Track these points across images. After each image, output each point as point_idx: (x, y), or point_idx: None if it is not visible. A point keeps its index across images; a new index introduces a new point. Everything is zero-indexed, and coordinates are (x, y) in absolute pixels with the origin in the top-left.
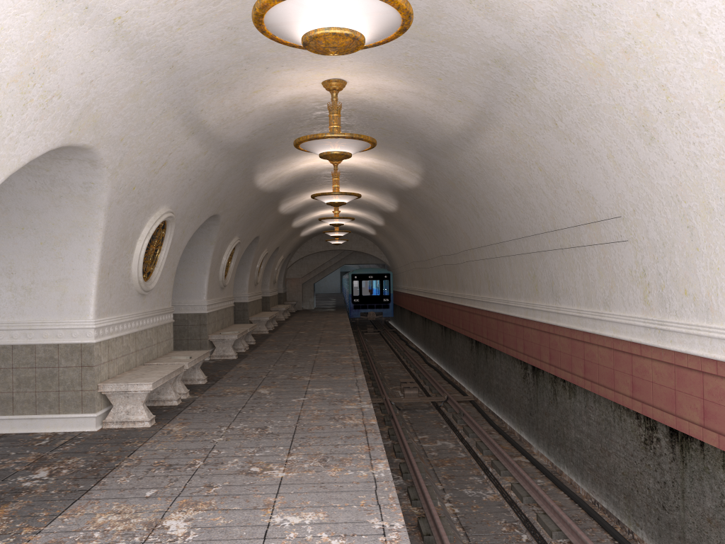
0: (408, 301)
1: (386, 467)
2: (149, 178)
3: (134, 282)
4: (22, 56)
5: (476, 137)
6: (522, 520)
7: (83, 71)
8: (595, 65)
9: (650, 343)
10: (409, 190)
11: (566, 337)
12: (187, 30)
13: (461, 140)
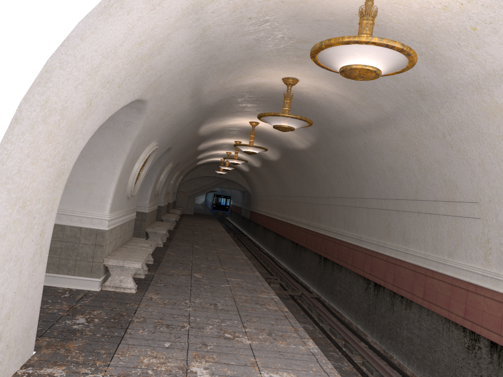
0: (264, 220)
1: (314, 345)
2: (158, 122)
3: (127, 189)
4: (153, 44)
5: (373, 130)
6: None
7: (171, 55)
8: (494, 109)
9: (486, 286)
10: (295, 150)
11: (410, 269)
12: (233, 38)
13: (359, 129)
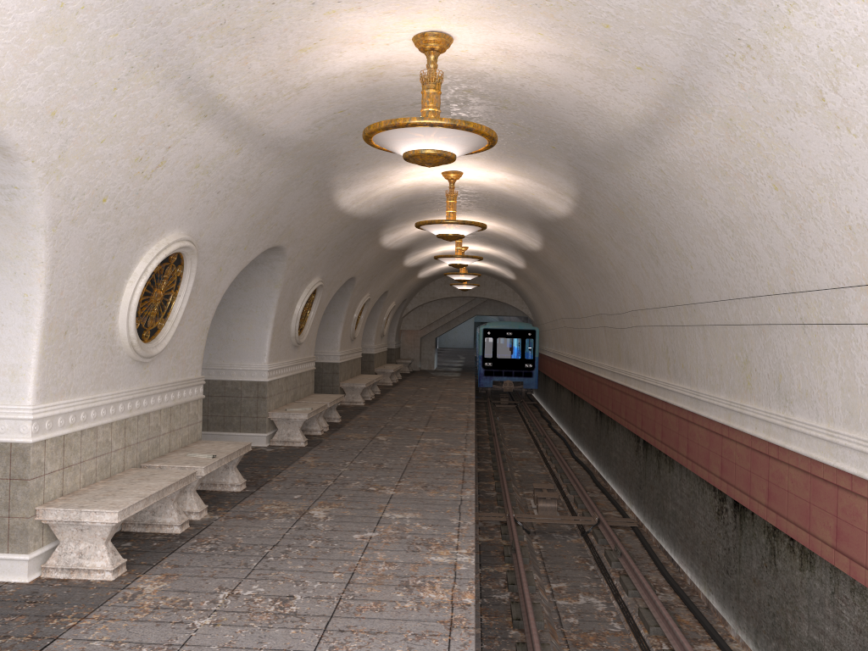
0: (554, 368)
1: None
2: (134, 185)
3: (123, 344)
4: None
5: (664, 135)
6: None
7: None
8: None
9: None
10: (557, 221)
11: (801, 470)
12: None
13: (637, 141)
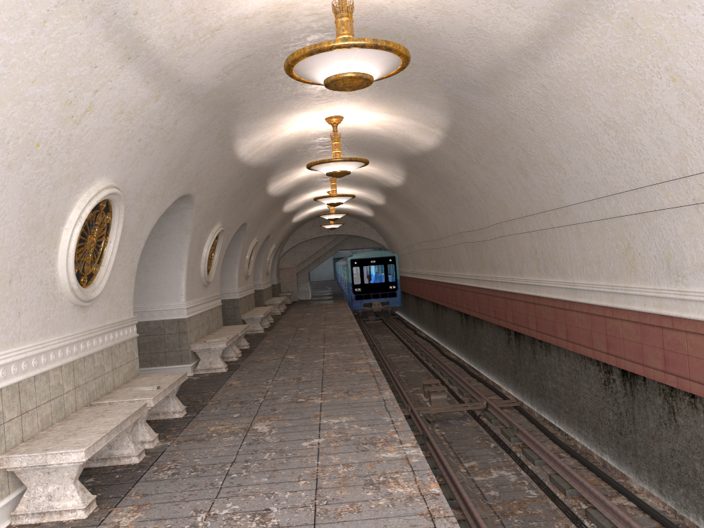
0: (414, 286)
1: None
2: (65, 130)
3: (64, 290)
4: None
5: (552, 48)
6: None
7: None
8: None
9: None
10: (424, 154)
11: (701, 335)
12: None
13: (522, 60)
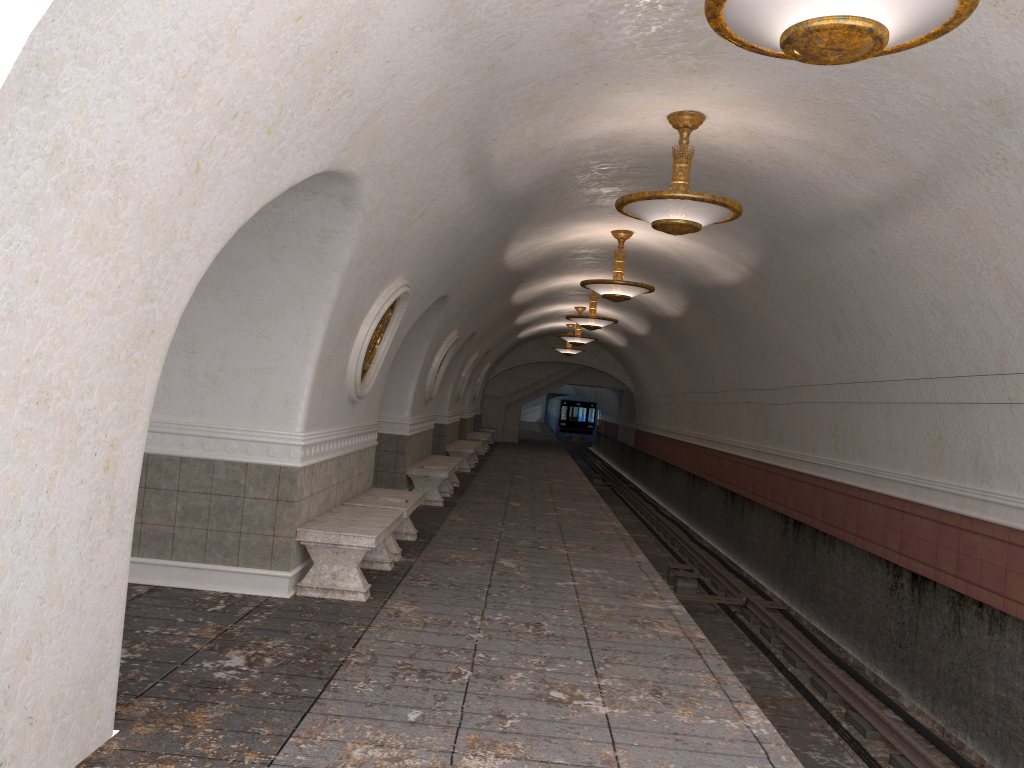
0: (665, 448)
1: (762, 717)
2: (400, 232)
3: (347, 382)
4: (333, 23)
5: (887, 220)
6: None
7: (390, 59)
8: None
9: None
10: (718, 288)
11: (997, 539)
12: (535, 12)
13: (854, 222)
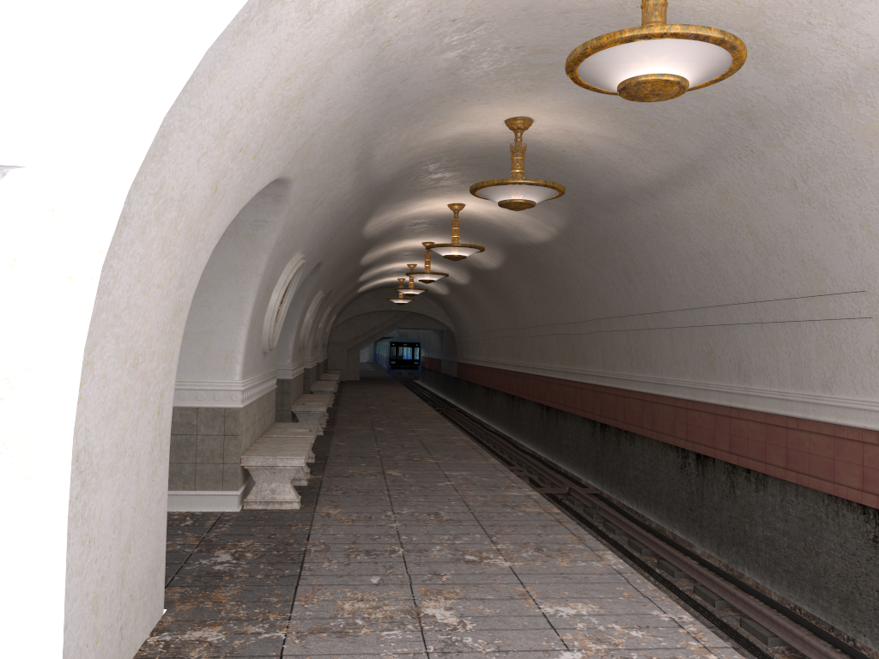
0: (485, 375)
1: (616, 558)
2: (305, 218)
3: (263, 338)
4: (305, 79)
5: (667, 192)
6: (716, 626)
7: (330, 97)
8: None
9: None
10: (531, 245)
11: (757, 422)
12: (426, 57)
13: (642, 194)
